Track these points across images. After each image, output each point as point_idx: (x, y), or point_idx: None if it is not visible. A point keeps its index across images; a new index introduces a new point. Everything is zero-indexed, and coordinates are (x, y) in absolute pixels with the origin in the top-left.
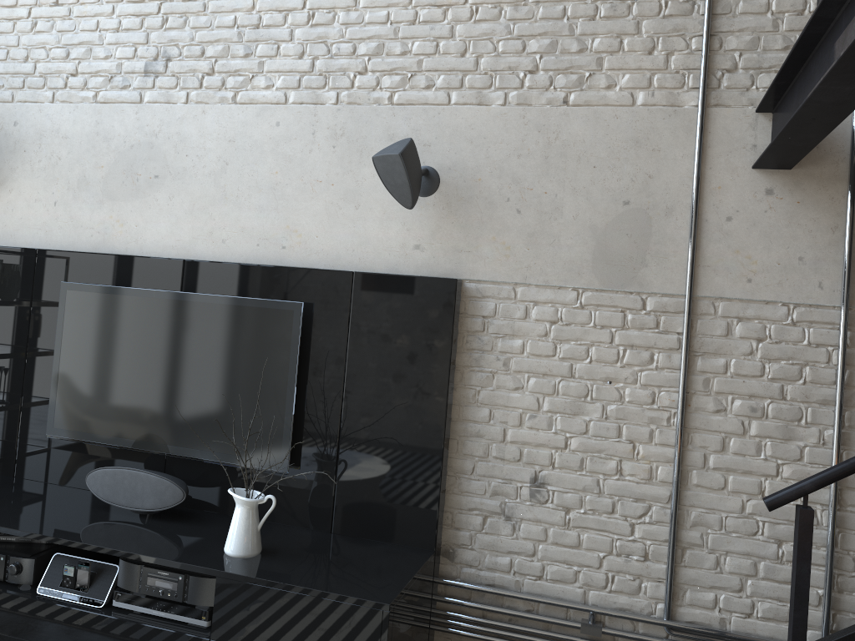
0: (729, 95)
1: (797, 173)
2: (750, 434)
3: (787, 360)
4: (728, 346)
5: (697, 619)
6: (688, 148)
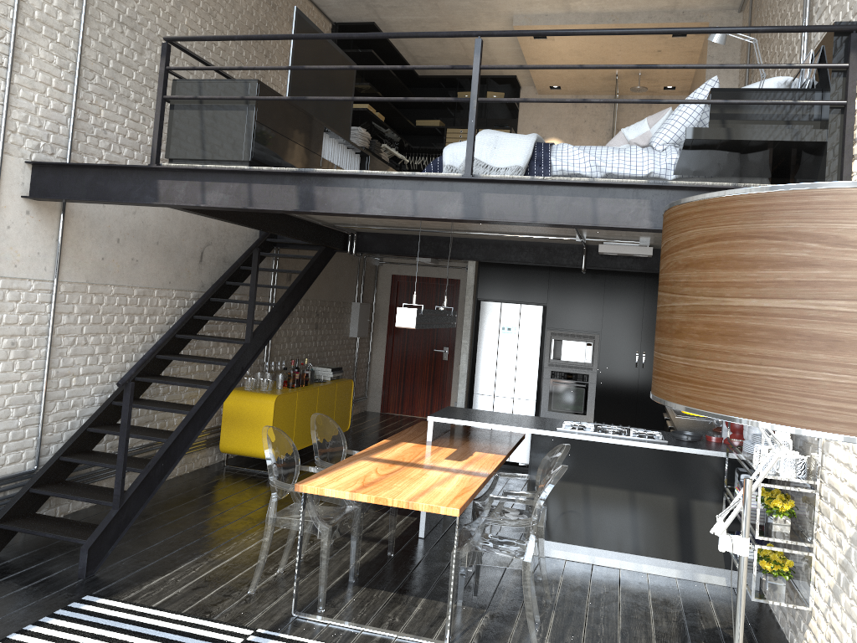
0: (13, 148)
1: (40, 203)
2: (10, 358)
3: (29, 312)
4: (3, 307)
5: None
6: None
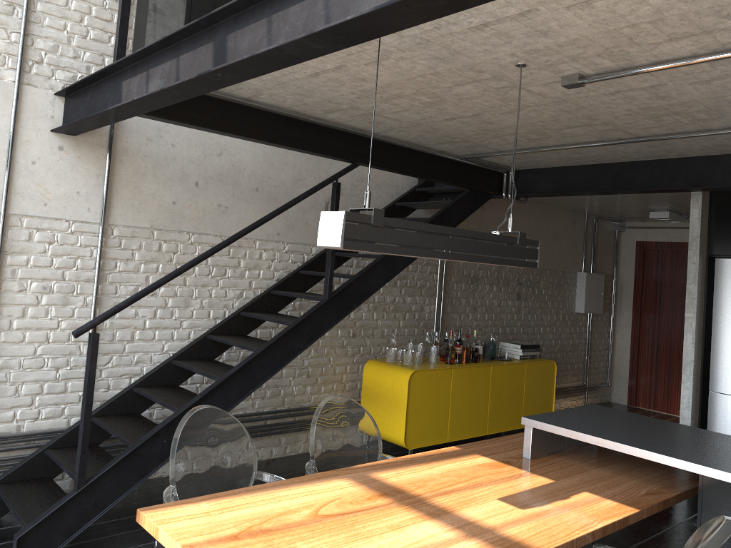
0: (37, 79)
1: (79, 139)
2: (42, 304)
3: (67, 255)
4: (30, 247)
5: (1, 431)
6: (7, 110)
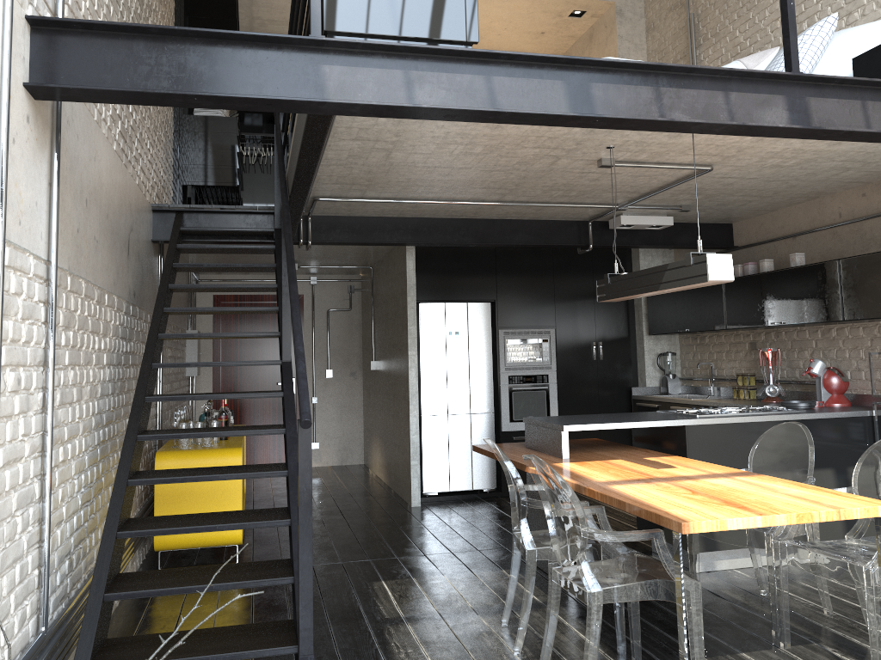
0: None
1: (37, 106)
2: (15, 413)
3: (29, 319)
4: (10, 305)
5: None
6: None
